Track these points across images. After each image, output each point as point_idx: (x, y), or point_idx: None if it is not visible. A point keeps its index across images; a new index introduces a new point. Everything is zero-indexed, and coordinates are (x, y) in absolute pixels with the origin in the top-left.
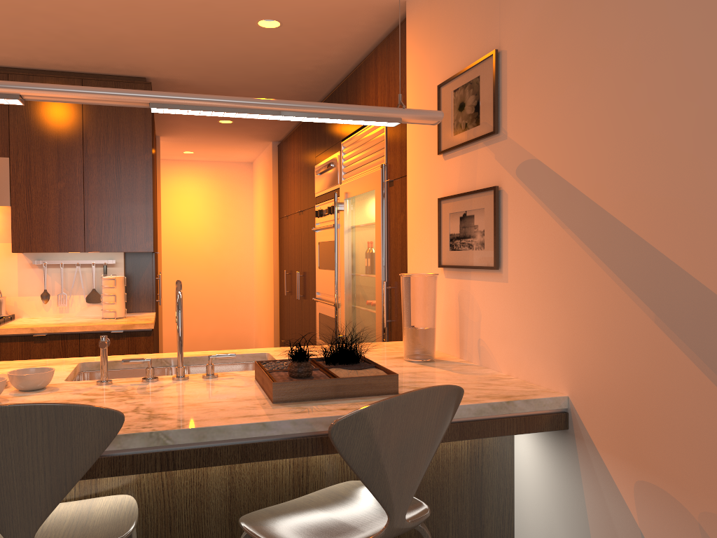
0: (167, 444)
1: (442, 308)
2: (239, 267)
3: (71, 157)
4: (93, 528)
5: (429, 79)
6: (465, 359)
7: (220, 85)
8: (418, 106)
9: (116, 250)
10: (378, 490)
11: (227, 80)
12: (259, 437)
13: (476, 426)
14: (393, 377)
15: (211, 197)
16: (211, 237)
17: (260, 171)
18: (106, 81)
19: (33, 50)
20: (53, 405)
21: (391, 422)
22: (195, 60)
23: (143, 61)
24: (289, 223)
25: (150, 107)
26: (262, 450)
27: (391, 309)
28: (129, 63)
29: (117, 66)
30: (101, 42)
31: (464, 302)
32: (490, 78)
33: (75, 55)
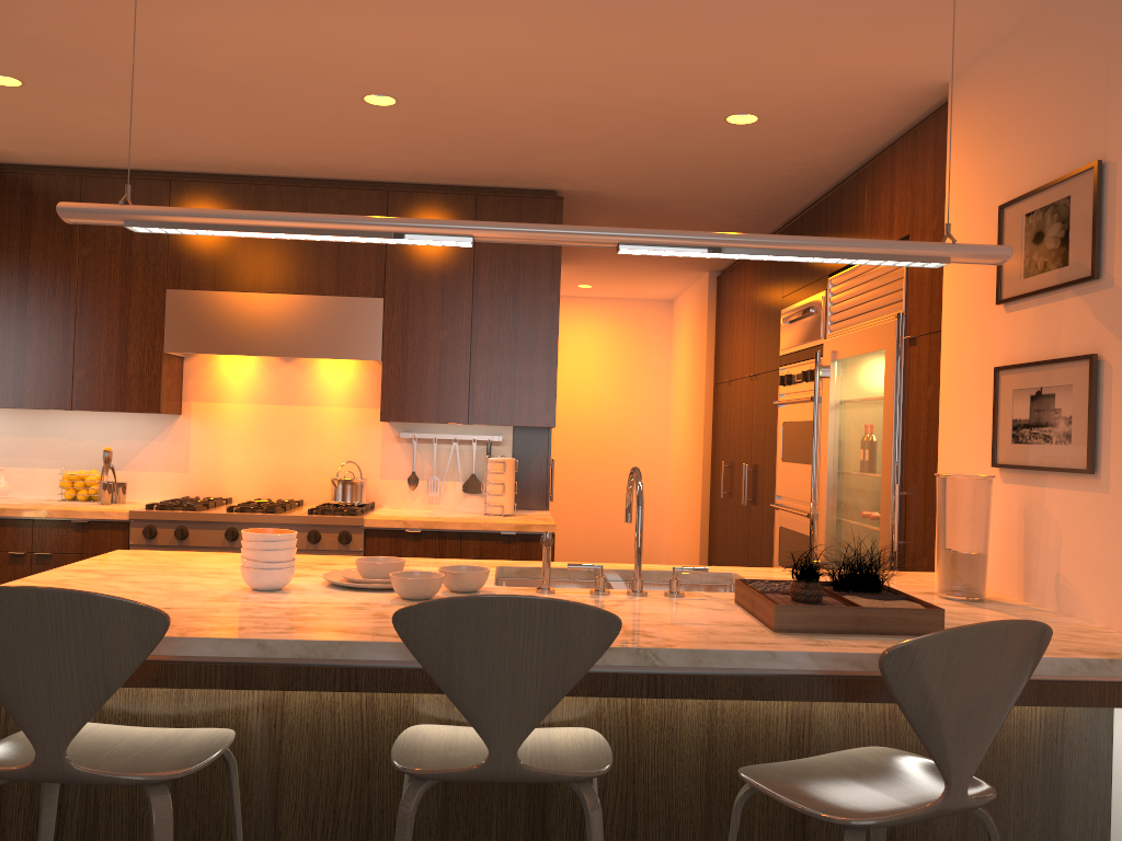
0: (656, 665)
1: (995, 527)
2: (646, 453)
3: (457, 298)
4: (562, 758)
5: (984, 195)
6: (1032, 603)
7: (654, 198)
8: (964, 232)
9: (507, 423)
10: (935, 746)
11: (665, 191)
12: (765, 670)
13: (1062, 689)
14: (937, 612)
15: (611, 351)
16: (609, 408)
17: (685, 313)
18: (506, 197)
19: (425, 162)
20: (553, 600)
21: (958, 658)
22: (628, 167)
23: (558, 170)
24: (732, 391)
25: (620, 248)
26: (769, 686)
27: (906, 525)
28: (539, 173)
29: (523, 177)
30: (512, 149)
31: (1034, 519)
32: (1088, 201)
33: (474, 166)
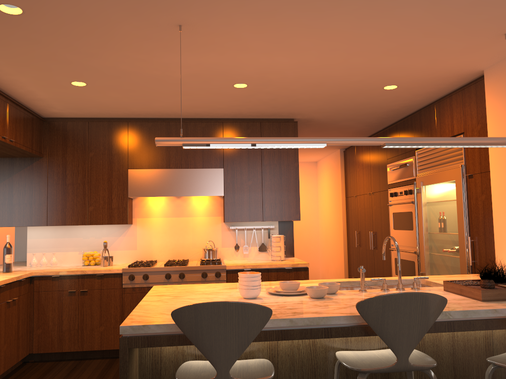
0: (450, 318)
1: None
2: (309, 229)
3: (255, 167)
4: (410, 360)
5: None
6: None
7: (334, 120)
8: (499, 131)
9: (280, 219)
10: None
11: (340, 117)
12: (492, 317)
13: None
14: None
15: None
16: None
17: (325, 167)
18: (273, 122)
19: (243, 109)
20: (425, 293)
21: None
22: (330, 108)
23: (299, 110)
24: (358, 200)
25: (386, 145)
26: (495, 323)
27: (474, 254)
28: (290, 112)
29: (282, 114)
30: (285, 103)
31: None
32: None
33: (264, 110)
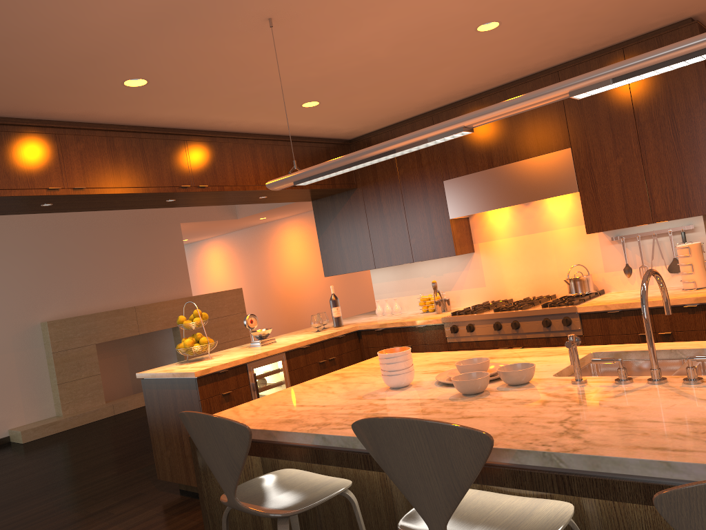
0: (561, 467)
1: None
2: None
3: (624, 131)
4: None
5: None
6: None
7: None
8: None
9: (685, 216)
10: None
11: None
12: (666, 478)
13: None
14: None
15: None
16: None
17: None
18: (647, 40)
19: (565, 44)
20: (425, 421)
21: None
22: None
23: (673, 4)
24: None
25: (570, 96)
26: None
27: None
28: (660, 13)
29: (651, 21)
30: (616, 9)
31: None
32: None
33: (603, 31)
